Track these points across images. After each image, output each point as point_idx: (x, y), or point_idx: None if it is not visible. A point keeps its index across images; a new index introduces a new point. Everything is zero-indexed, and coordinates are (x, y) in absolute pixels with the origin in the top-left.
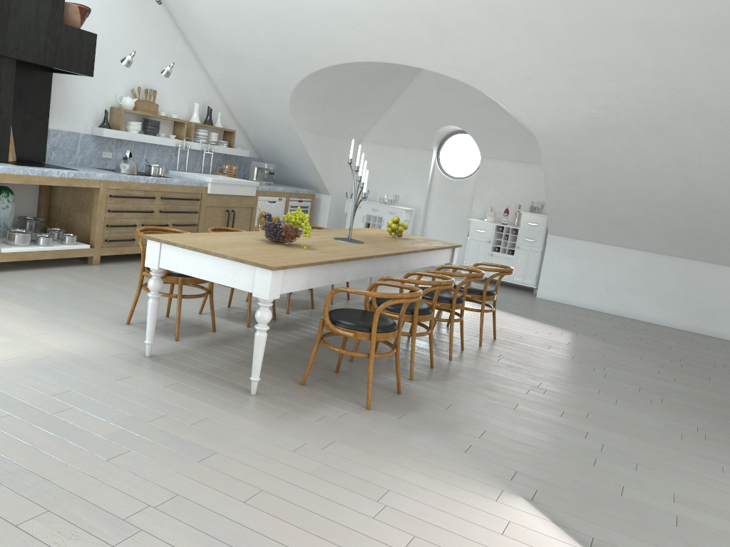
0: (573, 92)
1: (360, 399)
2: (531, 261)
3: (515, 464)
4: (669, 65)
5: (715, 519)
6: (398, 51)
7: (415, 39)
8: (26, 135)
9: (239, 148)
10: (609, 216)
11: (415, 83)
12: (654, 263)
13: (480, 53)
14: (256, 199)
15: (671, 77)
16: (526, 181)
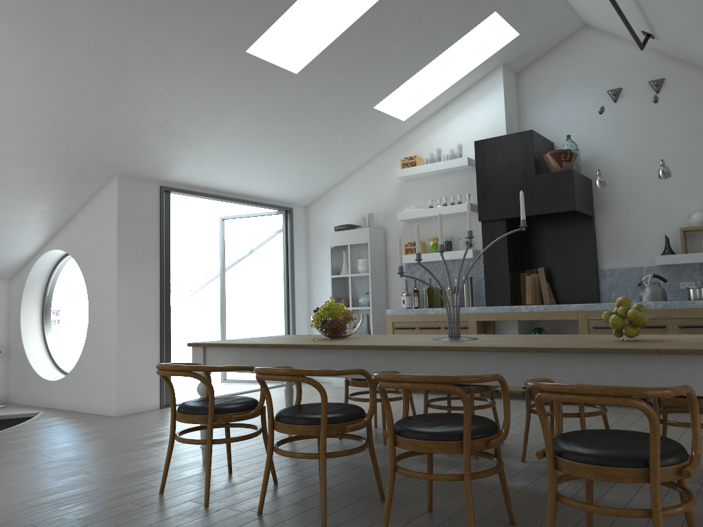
0: None
1: (190, 490)
2: None
3: None
4: None
5: None
6: None
7: None
8: (574, 279)
9: None
10: None
11: None
12: None
13: None
14: None
15: None
16: None
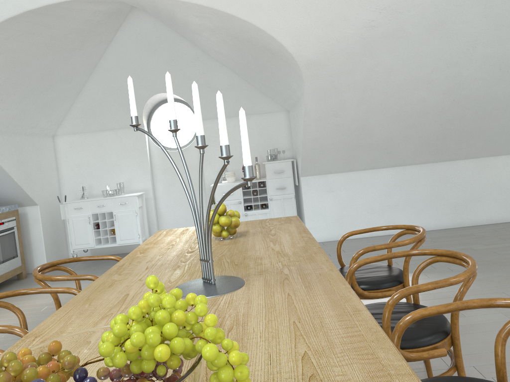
0: None
1: None
2: (288, 209)
3: None
4: None
5: None
6: None
7: None
8: None
9: None
10: (367, 141)
11: (111, 51)
12: (404, 176)
13: None
14: None
15: None
16: (251, 133)
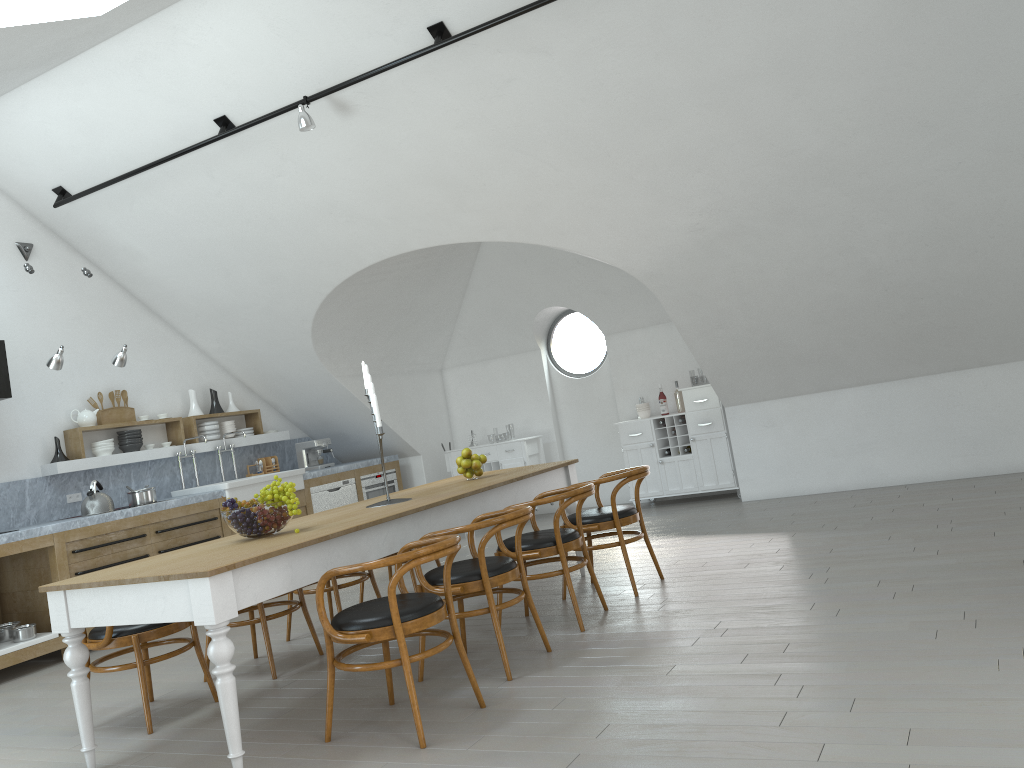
0: (657, 205)
1: (416, 735)
2: (718, 453)
3: (646, 763)
4: (756, 125)
5: (975, 751)
6: (416, 231)
7: (429, 209)
8: None
9: (271, 431)
10: (791, 354)
11: (479, 269)
12: (882, 398)
13: (516, 196)
14: (307, 493)
15: (768, 139)
16: (675, 347)
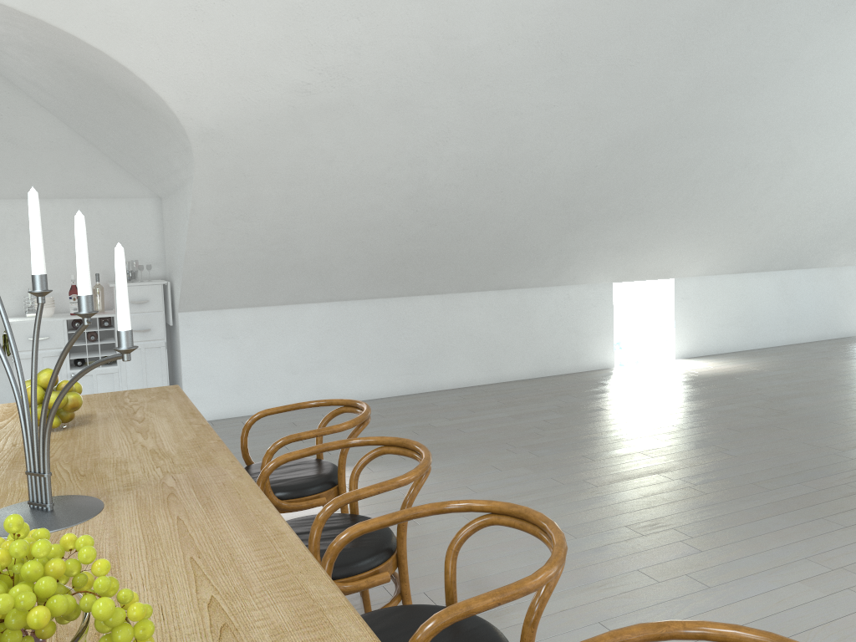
0: (282, 42)
1: None
2: (153, 366)
3: None
4: None
5: None
6: None
7: None
8: None
9: None
10: (290, 261)
11: None
12: (344, 316)
13: None
14: None
15: (448, 12)
16: (89, 231)
